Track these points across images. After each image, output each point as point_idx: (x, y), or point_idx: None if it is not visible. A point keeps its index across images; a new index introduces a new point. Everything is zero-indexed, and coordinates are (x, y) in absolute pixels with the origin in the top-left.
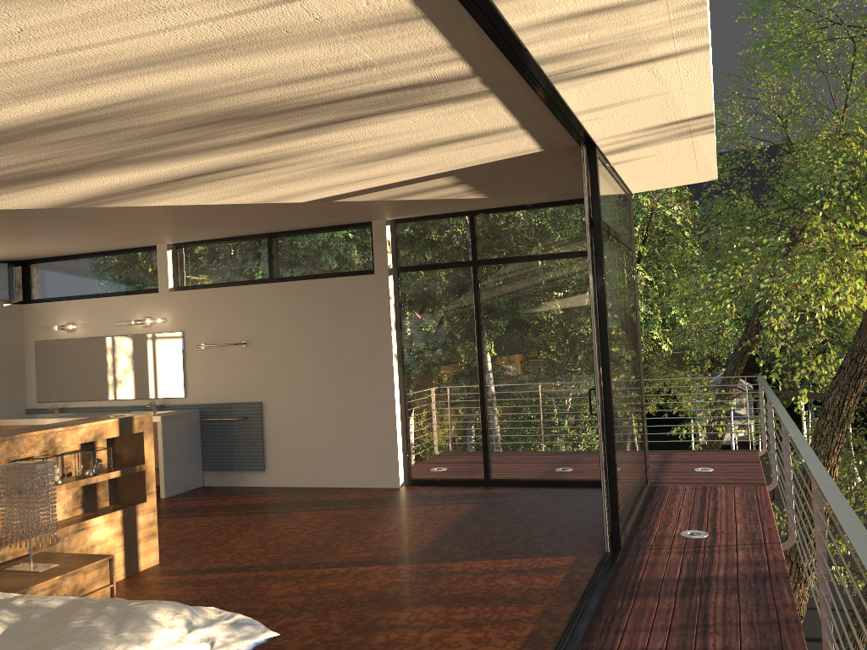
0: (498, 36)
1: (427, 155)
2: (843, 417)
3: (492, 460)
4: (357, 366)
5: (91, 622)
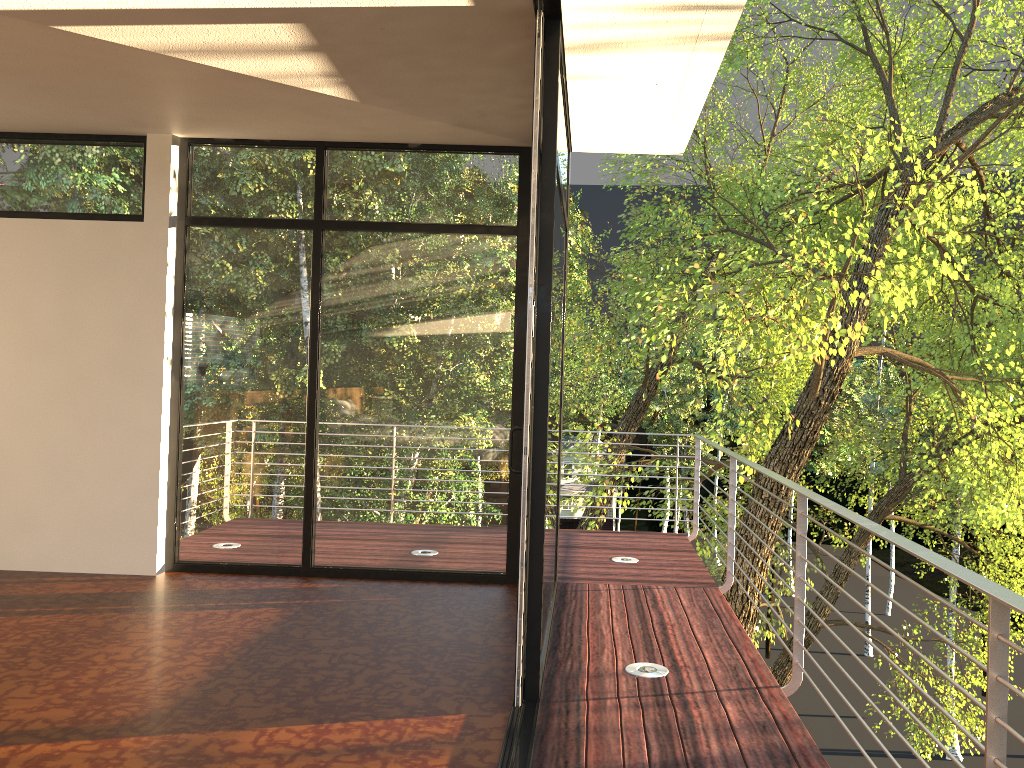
0: None
1: None
2: (782, 496)
3: (317, 537)
4: (98, 372)
5: None
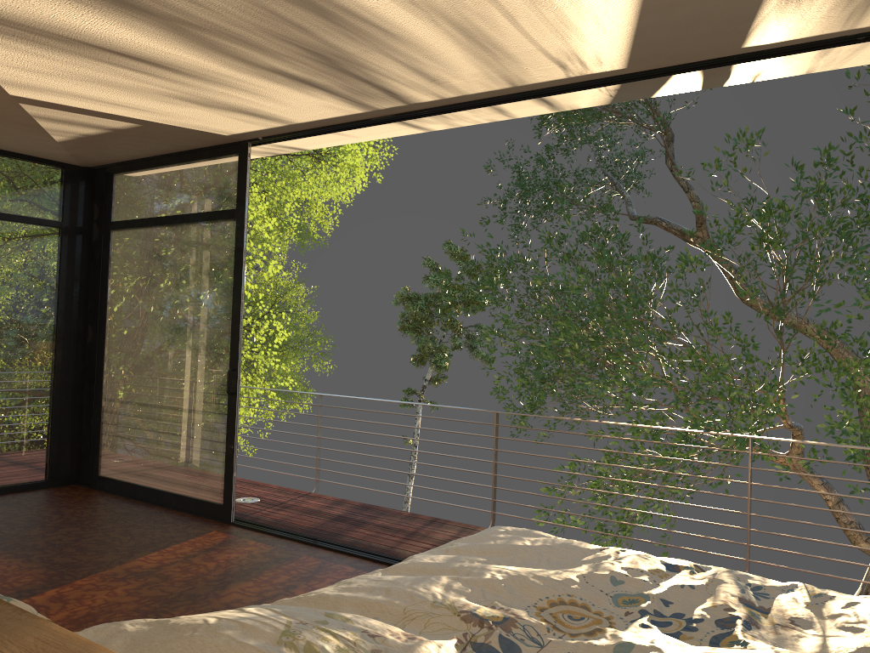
0: (482, 103)
1: (213, 113)
2: None
3: None
4: None
5: (533, 539)
